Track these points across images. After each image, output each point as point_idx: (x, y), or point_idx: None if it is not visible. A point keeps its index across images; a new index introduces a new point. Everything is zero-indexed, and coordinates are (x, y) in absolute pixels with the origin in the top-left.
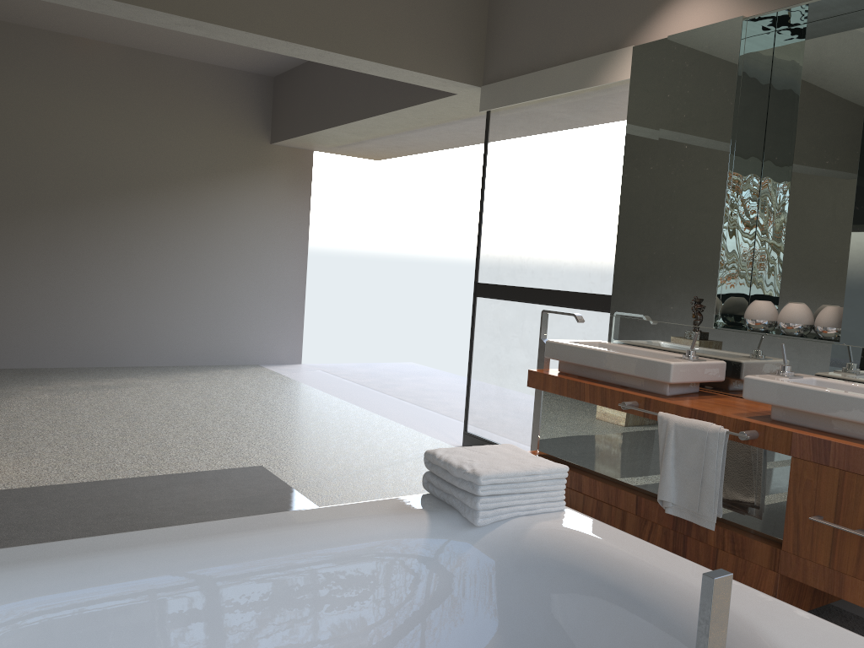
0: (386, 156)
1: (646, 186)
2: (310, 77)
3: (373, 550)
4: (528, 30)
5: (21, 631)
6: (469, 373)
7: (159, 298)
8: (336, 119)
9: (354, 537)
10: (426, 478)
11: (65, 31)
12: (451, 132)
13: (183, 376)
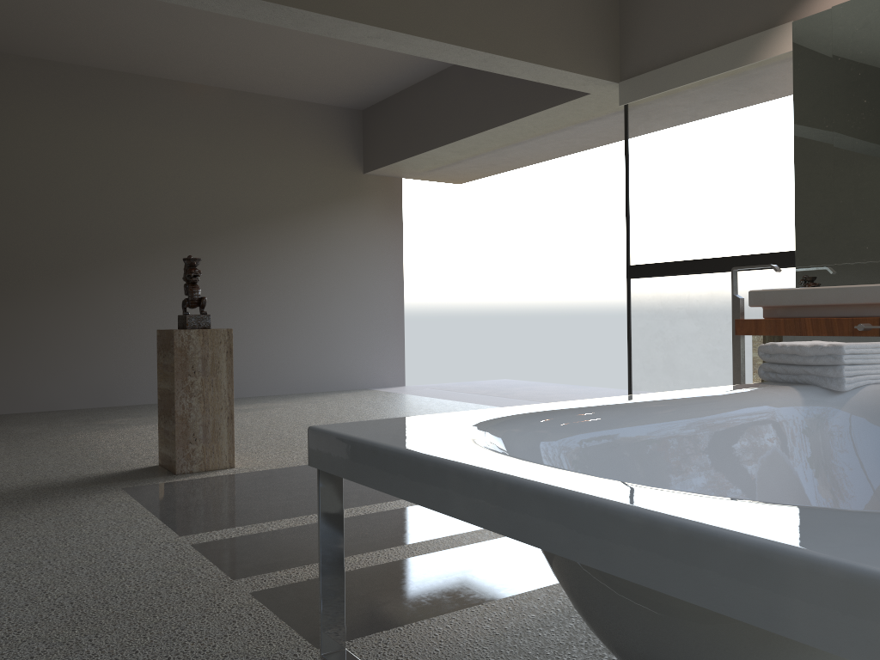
0: (472, 178)
1: (823, 143)
2: (407, 103)
3: (769, 412)
4: (668, 24)
5: (575, 455)
6: (629, 352)
7: (273, 328)
8: (444, 138)
9: (753, 401)
10: (764, 369)
11: (178, 77)
12: (556, 141)
13: (309, 399)
